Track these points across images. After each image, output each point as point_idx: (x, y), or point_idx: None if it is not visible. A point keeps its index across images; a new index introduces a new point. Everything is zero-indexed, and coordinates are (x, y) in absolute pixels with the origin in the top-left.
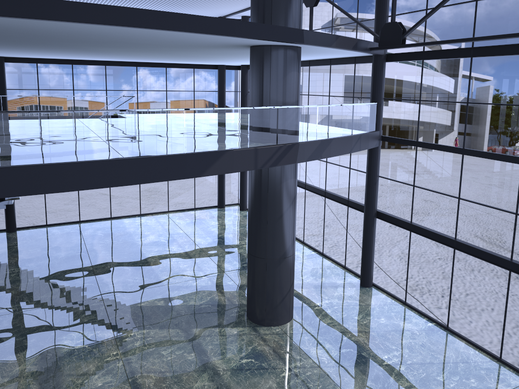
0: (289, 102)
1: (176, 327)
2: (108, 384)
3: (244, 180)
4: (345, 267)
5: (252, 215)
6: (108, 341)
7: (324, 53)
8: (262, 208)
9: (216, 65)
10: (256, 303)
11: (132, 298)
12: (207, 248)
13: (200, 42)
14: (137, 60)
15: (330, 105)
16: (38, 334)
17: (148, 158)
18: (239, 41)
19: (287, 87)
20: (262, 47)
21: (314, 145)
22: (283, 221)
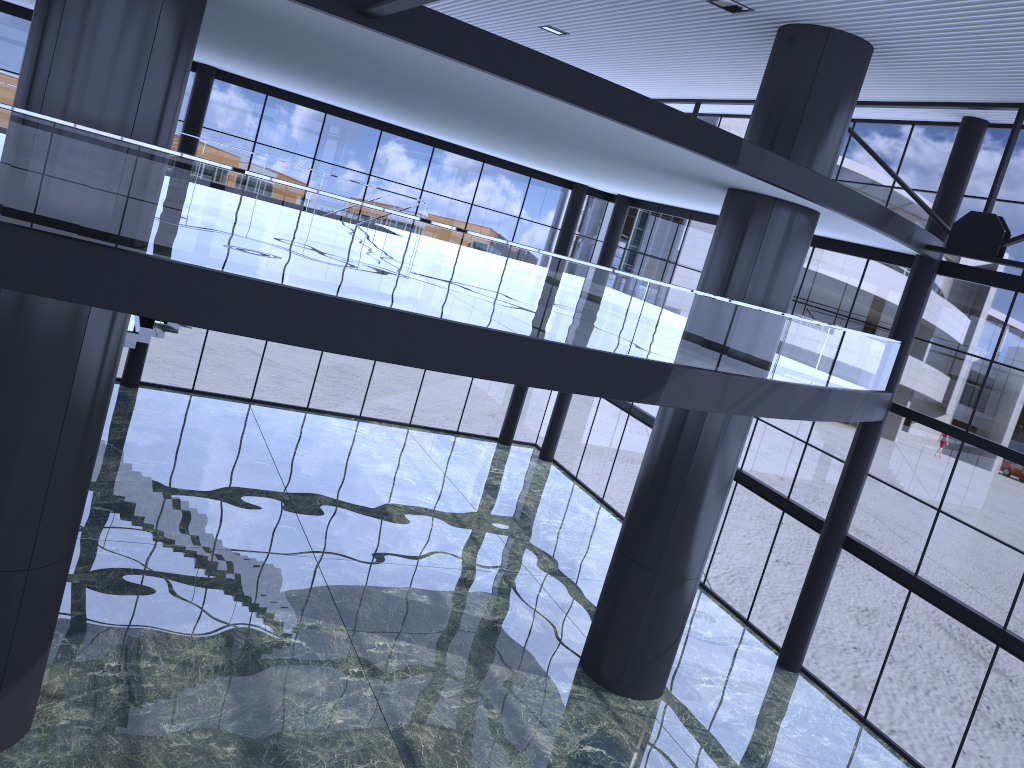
0: (776, 305)
1: (457, 652)
2: (353, 724)
3: (563, 404)
4: (748, 623)
5: (650, 486)
6: (340, 644)
7: (831, 229)
8: (675, 479)
9: (570, 181)
10: (611, 647)
11: (370, 574)
12: (491, 517)
13: (660, 161)
14: (445, 137)
15: (847, 330)
16: (214, 597)
17: (576, 349)
18: (736, 179)
19: (782, 278)
20: (759, 198)
21: (807, 393)
22: (705, 512)
